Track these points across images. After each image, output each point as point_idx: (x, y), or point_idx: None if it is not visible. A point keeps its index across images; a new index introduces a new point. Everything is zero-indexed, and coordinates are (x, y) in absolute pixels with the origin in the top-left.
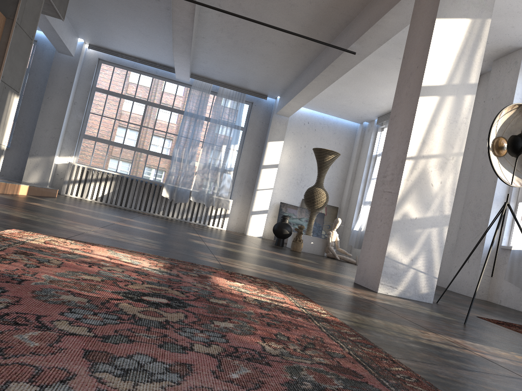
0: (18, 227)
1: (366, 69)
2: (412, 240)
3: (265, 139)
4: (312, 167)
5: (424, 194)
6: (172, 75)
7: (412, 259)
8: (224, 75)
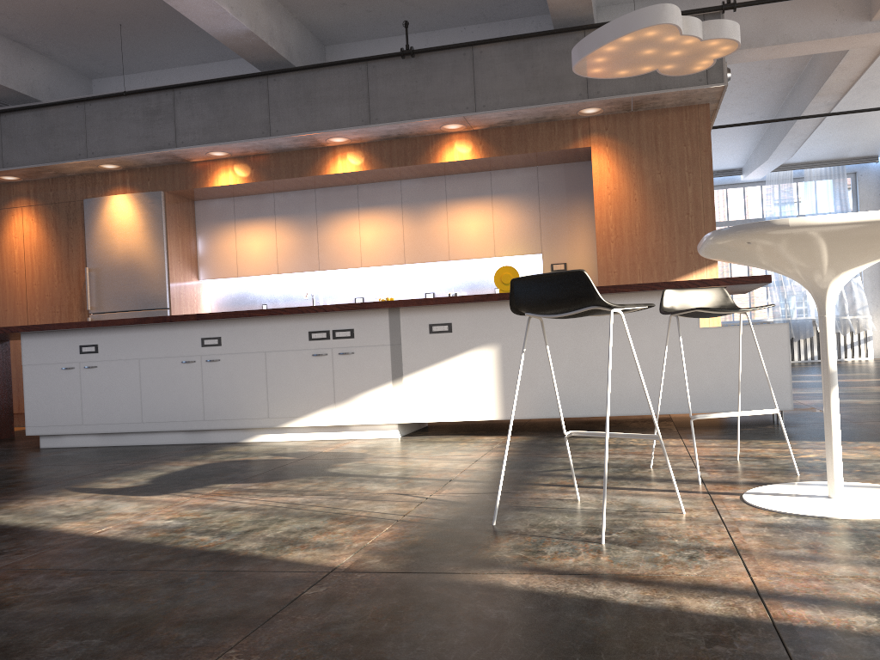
0: None
1: None
2: None
3: None
4: None
5: None
6: (733, 178)
7: None
8: (812, 154)
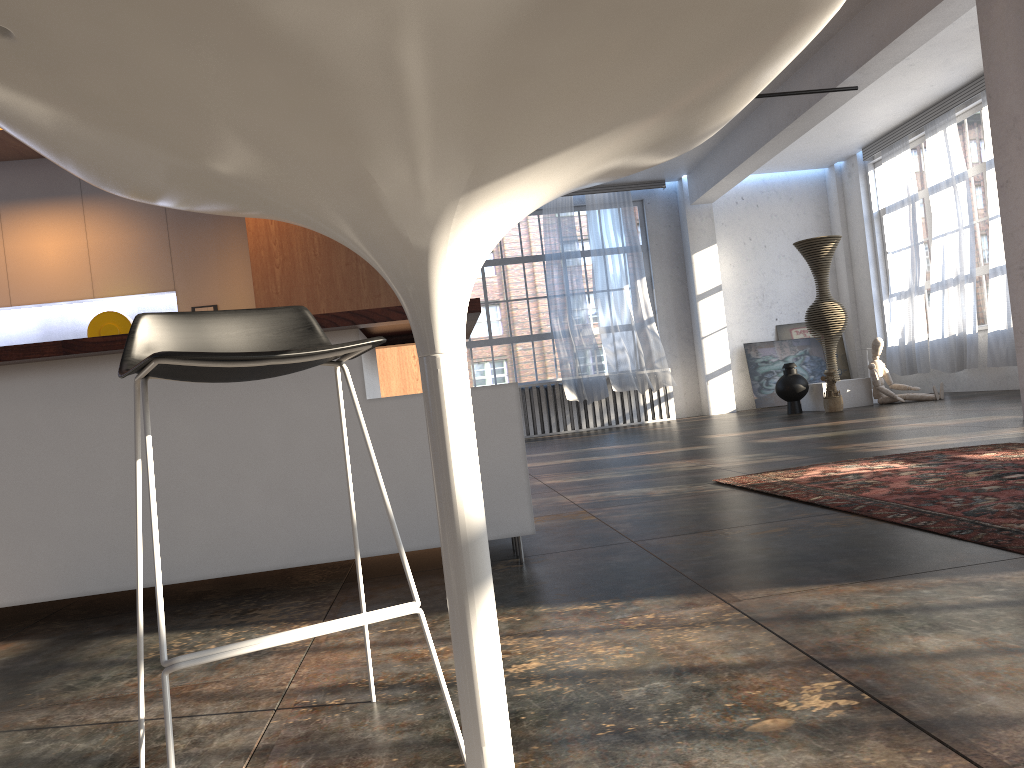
0: (689, 480)
1: None
2: None
3: (683, 252)
4: (774, 268)
5: None
6: None
7: None
8: None
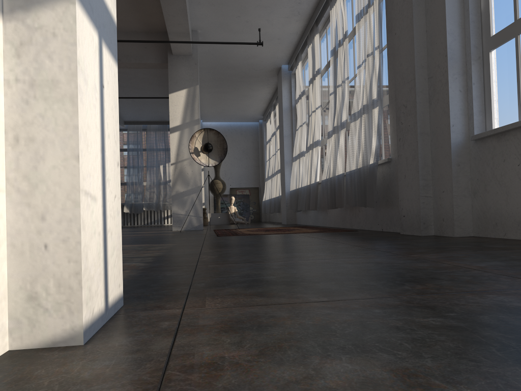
0: None
1: (219, 94)
2: (184, 202)
3: None
4: (231, 163)
5: (184, 179)
6: None
7: (186, 211)
8: (144, 117)
